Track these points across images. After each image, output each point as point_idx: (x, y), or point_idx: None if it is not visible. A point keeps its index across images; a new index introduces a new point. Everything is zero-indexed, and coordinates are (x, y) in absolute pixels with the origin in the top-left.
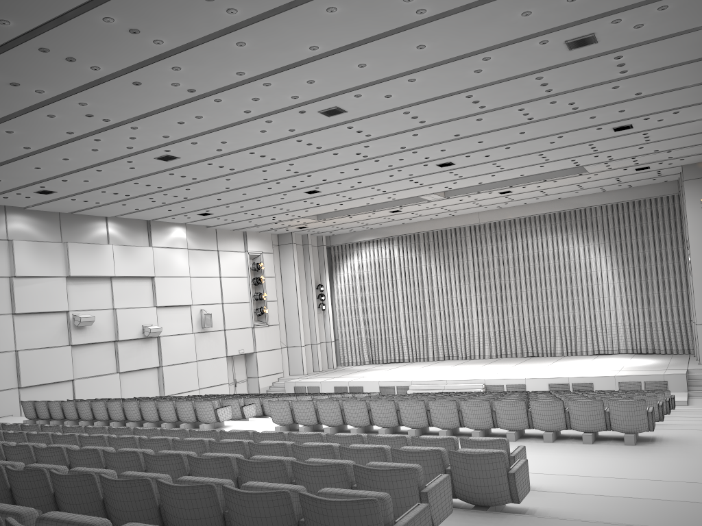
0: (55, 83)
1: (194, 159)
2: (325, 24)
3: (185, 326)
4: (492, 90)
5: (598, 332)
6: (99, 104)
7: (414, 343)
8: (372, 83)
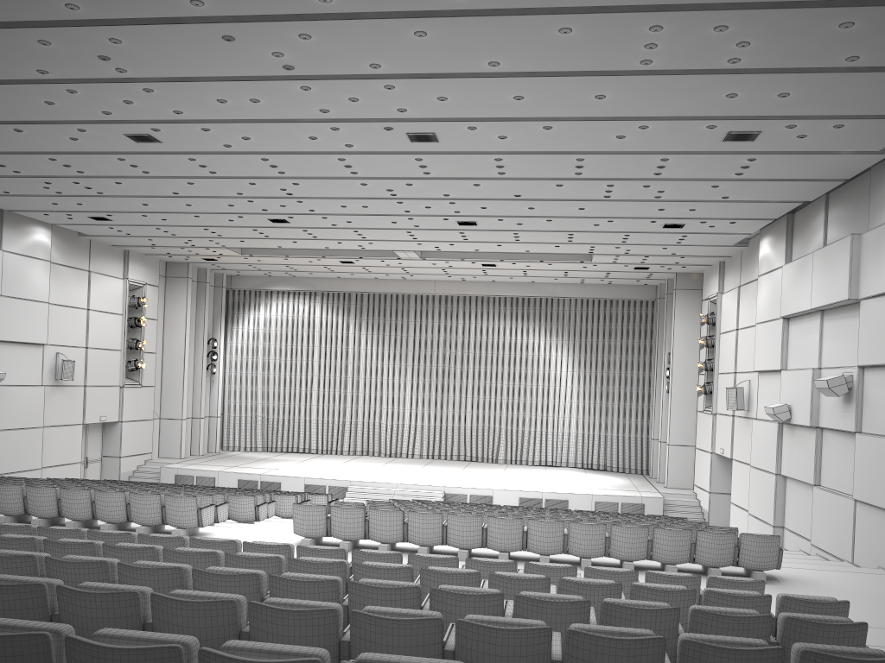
0: (111, 3)
1: (178, 148)
2: (539, 43)
3: (33, 374)
4: (609, 159)
5: (549, 440)
6: (139, 48)
7: (326, 430)
8: (502, 118)
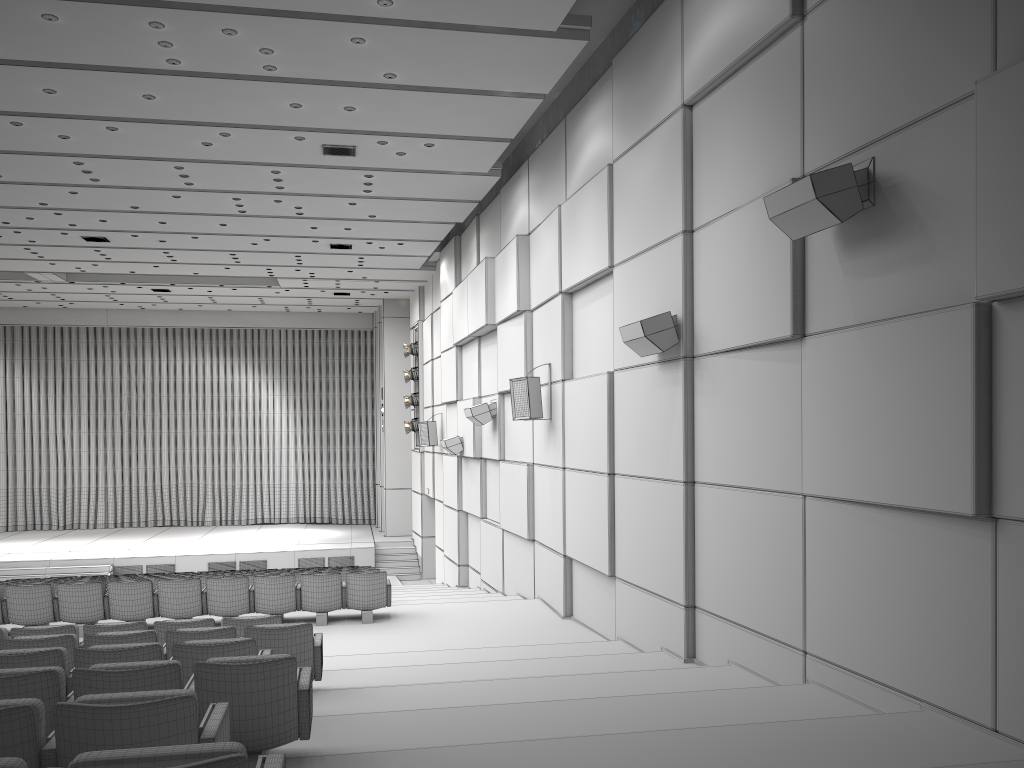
0: None
1: None
2: (29, 29)
3: None
4: (213, 168)
5: (265, 494)
6: None
7: None
8: (50, 114)
